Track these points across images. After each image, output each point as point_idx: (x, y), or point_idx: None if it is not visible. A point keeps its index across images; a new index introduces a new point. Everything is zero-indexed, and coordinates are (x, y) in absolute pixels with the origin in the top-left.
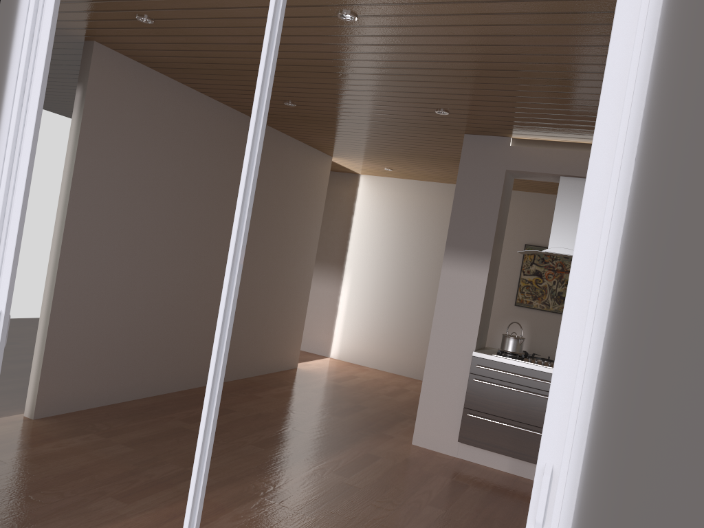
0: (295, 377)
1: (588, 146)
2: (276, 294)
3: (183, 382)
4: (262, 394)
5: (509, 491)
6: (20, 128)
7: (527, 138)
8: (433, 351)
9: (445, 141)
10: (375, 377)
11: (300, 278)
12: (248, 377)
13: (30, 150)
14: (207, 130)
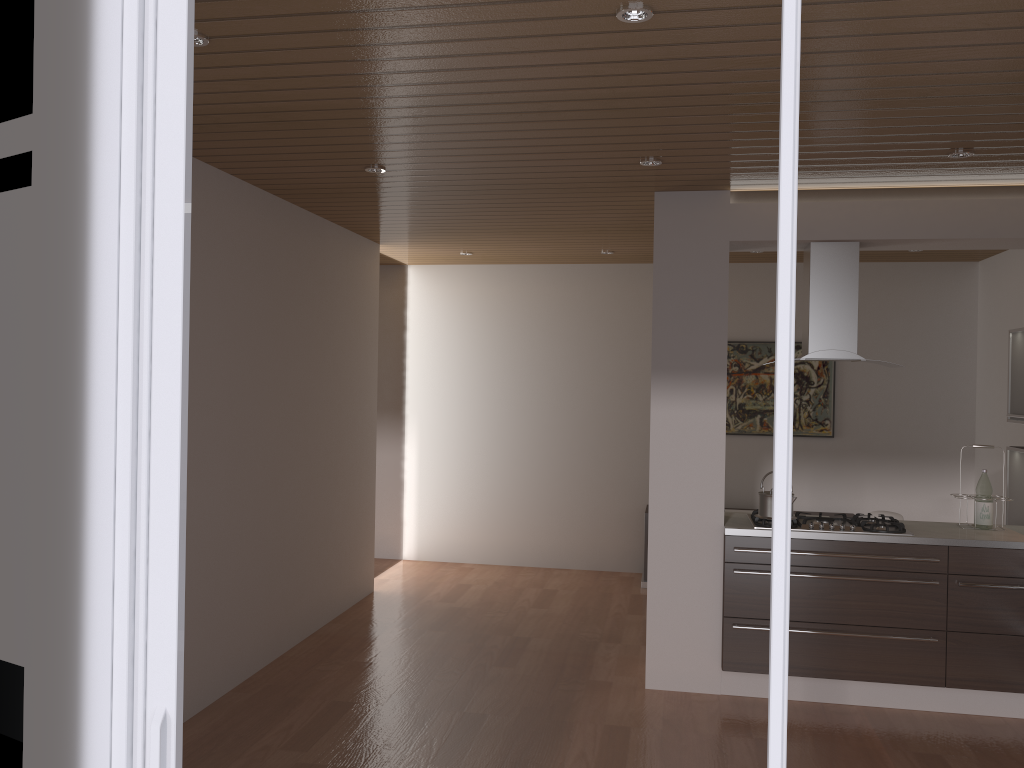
0: (386, 609)
1: (847, 193)
2: (337, 482)
3: (238, 670)
4: (365, 656)
5: (836, 735)
6: (143, 299)
7: (755, 189)
8: (657, 538)
9: (609, 204)
10: (493, 578)
11: (362, 447)
12: (319, 629)
13: (181, 347)
14: (222, 229)
